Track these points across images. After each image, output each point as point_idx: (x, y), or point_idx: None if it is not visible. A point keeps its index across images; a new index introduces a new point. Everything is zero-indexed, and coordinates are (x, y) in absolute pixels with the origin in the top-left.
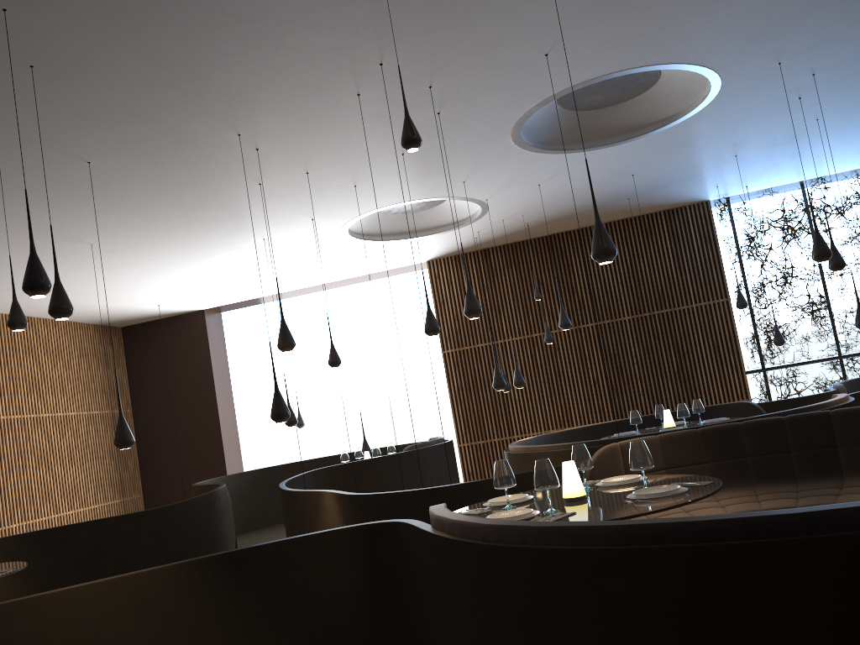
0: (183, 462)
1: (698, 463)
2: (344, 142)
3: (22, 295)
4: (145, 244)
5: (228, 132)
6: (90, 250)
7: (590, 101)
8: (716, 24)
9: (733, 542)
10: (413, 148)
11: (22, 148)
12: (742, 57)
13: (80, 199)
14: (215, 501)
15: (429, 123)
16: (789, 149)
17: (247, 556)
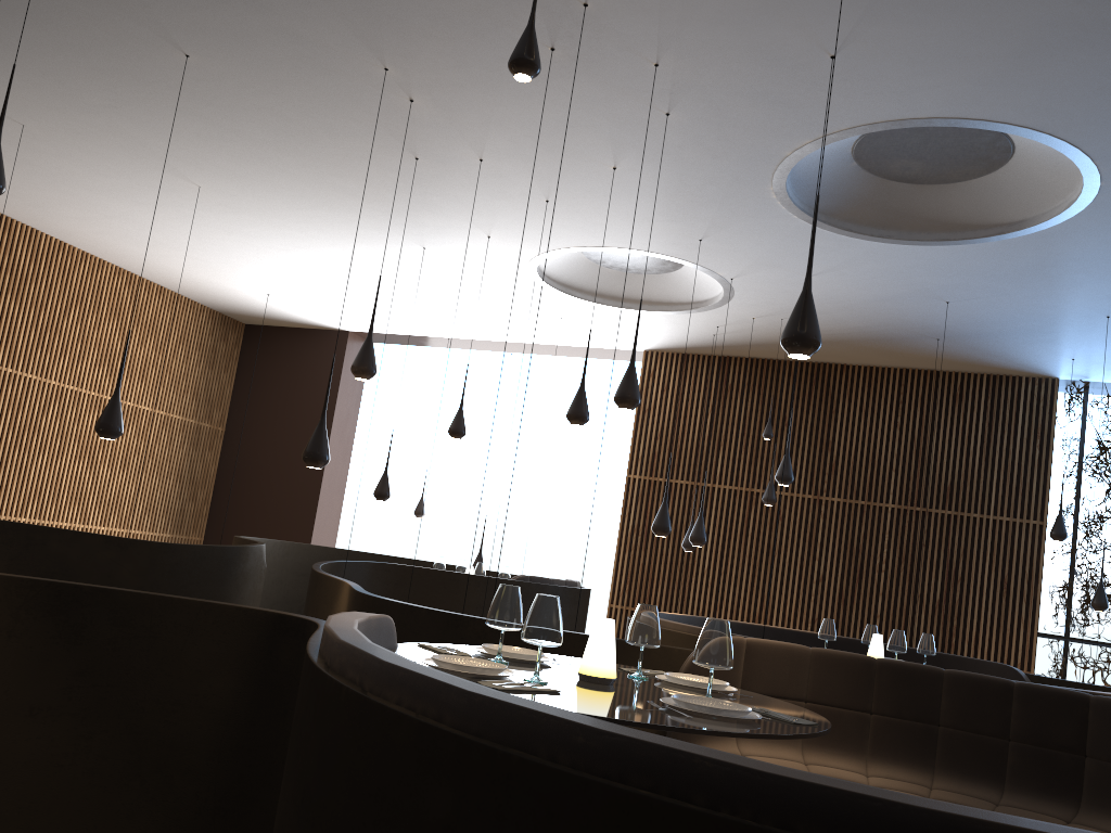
0: (263, 514)
1: (859, 709)
2: (532, 124)
3: (118, 237)
4: (269, 209)
5: (372, 60)
6: (198, 196)
7: (902, 167)
8: (1105, 76)
9: (636, 792)
10: (527, 78)
11: (98, 6)
12: None
13: (180, 112)
14: (238, 560)
15: (654, 128)
16: None
17: (83, 598)
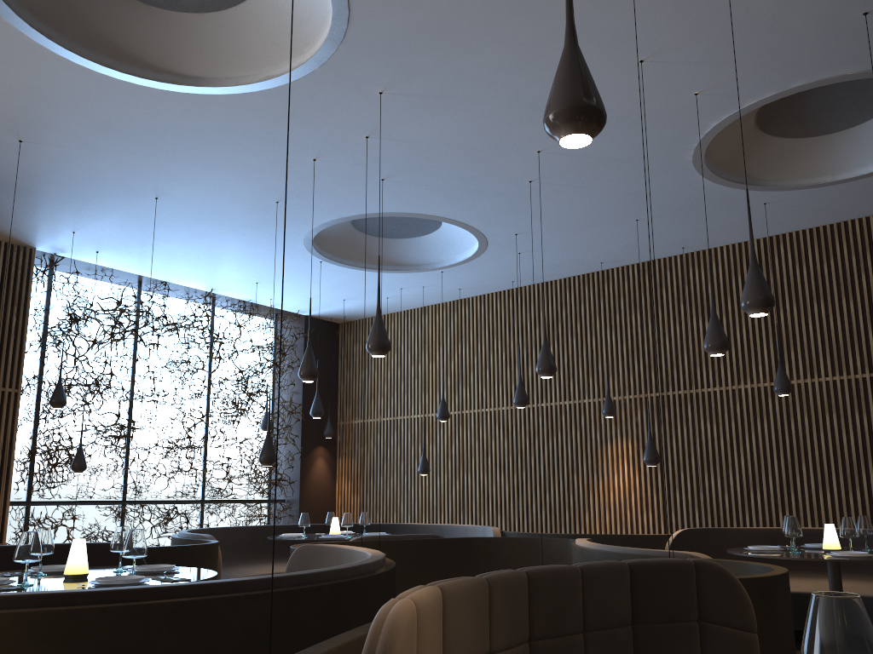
0: None
1: None
2: None
3: None
4: None
5: None
6: None
7: None
8: None
9: None
10: None
11: None
12: (383, 49)
13: None
14: None
15: None
16: (204, 224)
17: None
